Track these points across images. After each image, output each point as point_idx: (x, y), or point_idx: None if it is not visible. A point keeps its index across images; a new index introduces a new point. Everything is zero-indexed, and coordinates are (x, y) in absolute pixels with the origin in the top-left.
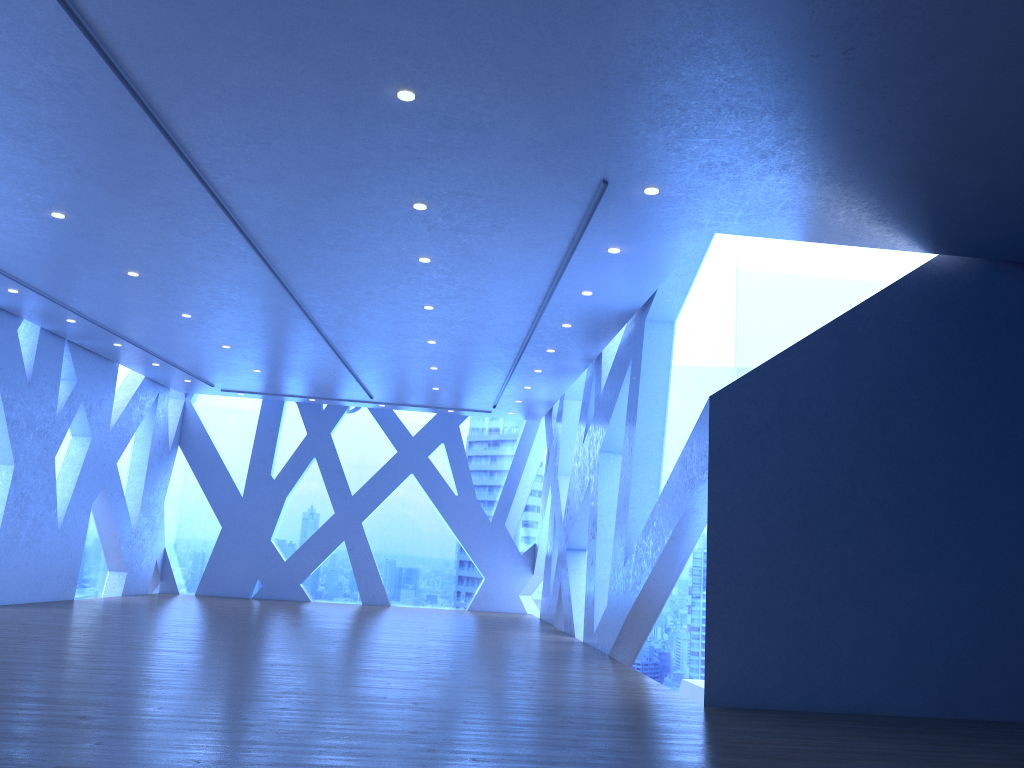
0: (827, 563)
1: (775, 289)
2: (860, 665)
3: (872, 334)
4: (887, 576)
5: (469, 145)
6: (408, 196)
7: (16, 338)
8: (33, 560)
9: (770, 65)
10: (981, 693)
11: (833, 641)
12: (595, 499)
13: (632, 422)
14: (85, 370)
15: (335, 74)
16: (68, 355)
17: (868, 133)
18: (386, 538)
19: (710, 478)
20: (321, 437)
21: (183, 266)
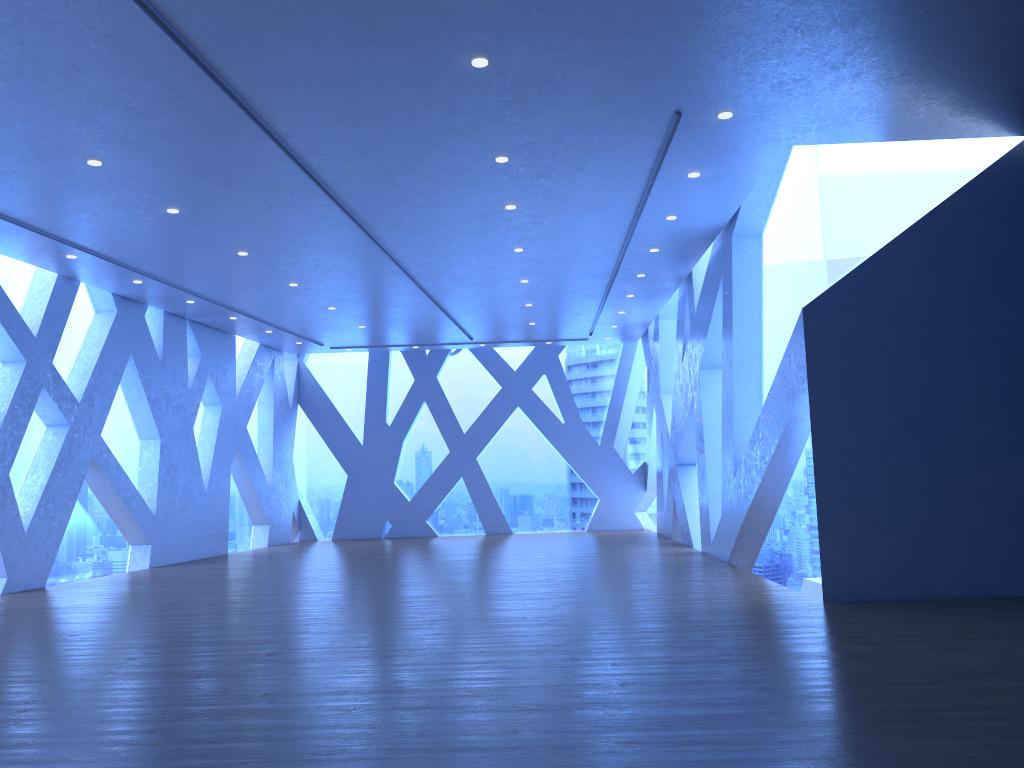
0: (934, 457)
1: (860, 193)
2: (975, 551)
3: (964, 226)
4: (997, 464)
5: (543, 98)
6: (490, 151)
7: (144, 324)
8: (188, 522)
9: None
10: None
11: (946, 531)
12: (699, 415)
13: (729, 338)
14: (207, 345)
15: (412, 53)
16: (190, 333)
17: (939, 31)
18: (501, 470)
19: (810, 387)
20: (428, 381)
21: (287, 241)
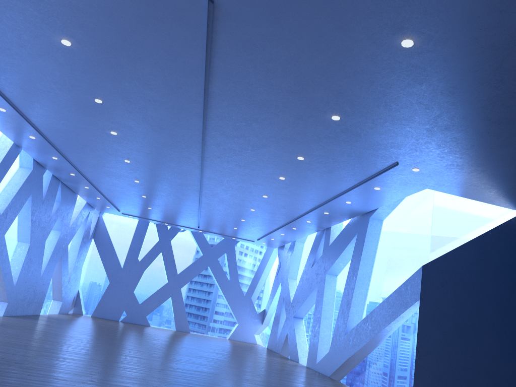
0: (468, 351)
1: (449, 217)
2: None
3: (493, 245)
4: (494, 360)
5: (347, 140)
6: (298, 153)
7: (42, 179)
8: (28, 293)
9: (510, 135)
10: None
11: None
12: (321, 296)
13: (356, 265)
14: (65, 197)
15: (309, 104)
16: (59, 189)
17: None
18: (191, 297)
19: (420, 304)
20: (166, 242)
21: (156, 162)
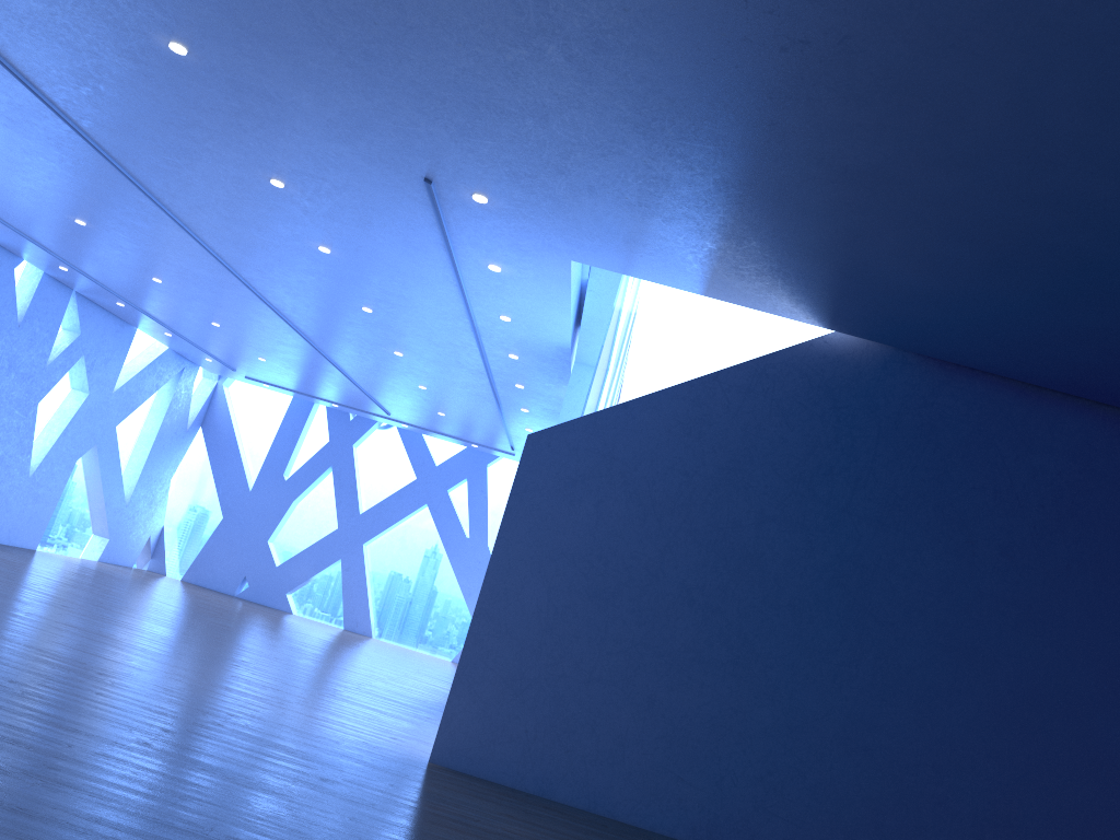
0: (609, 642)
1: (651, 338)
2: (616, 762)
3: (731, 404)
4: (674, 672)
5: (273, 116)
6: (259, 169)
7: (12, 276)
8: None
9: (488, 57)
10: (749, 829)
11: (592, 728)
12: None
13: None
14: (93, 325)
15: (102, 15)
16: (75, 306)
17: (645, 158)
18: (387, 567)
19: (504, 521)
20: (342, 447)
21: (117, 221)
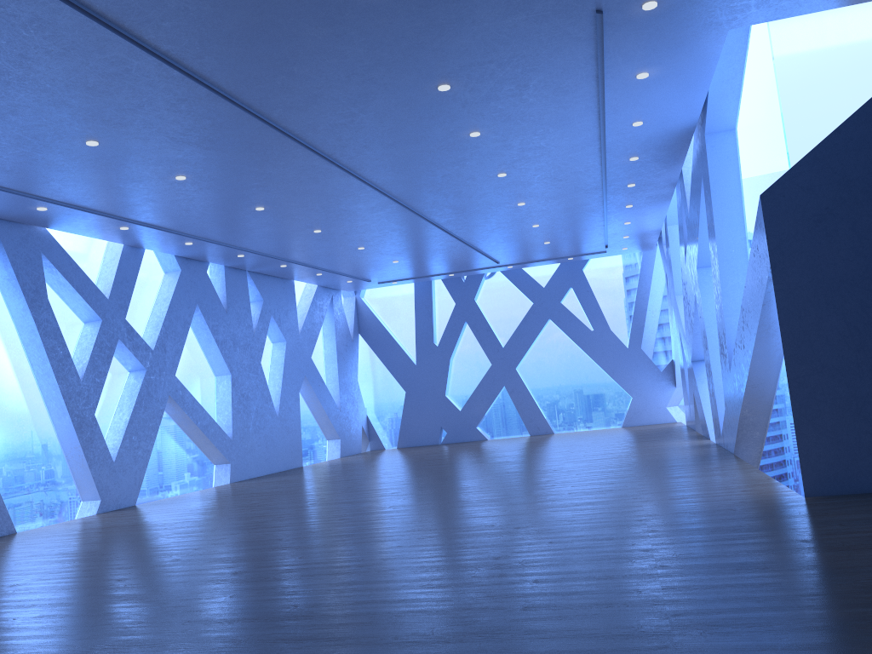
0: None
1: (820, 67)
2: None
3: None
4: None
5: (454, 17)
6: (429, 81)
7: (207, 278)
8: (263, 442)
9: None
10: None
11: None
12: (701, 313)
13: (712, 235)
14: (268, 291)
15: None
16: (251, 282)
17: None
18: (539, 378)
19: (774, 276)
20: (467, 304)
21: (291, 193)
